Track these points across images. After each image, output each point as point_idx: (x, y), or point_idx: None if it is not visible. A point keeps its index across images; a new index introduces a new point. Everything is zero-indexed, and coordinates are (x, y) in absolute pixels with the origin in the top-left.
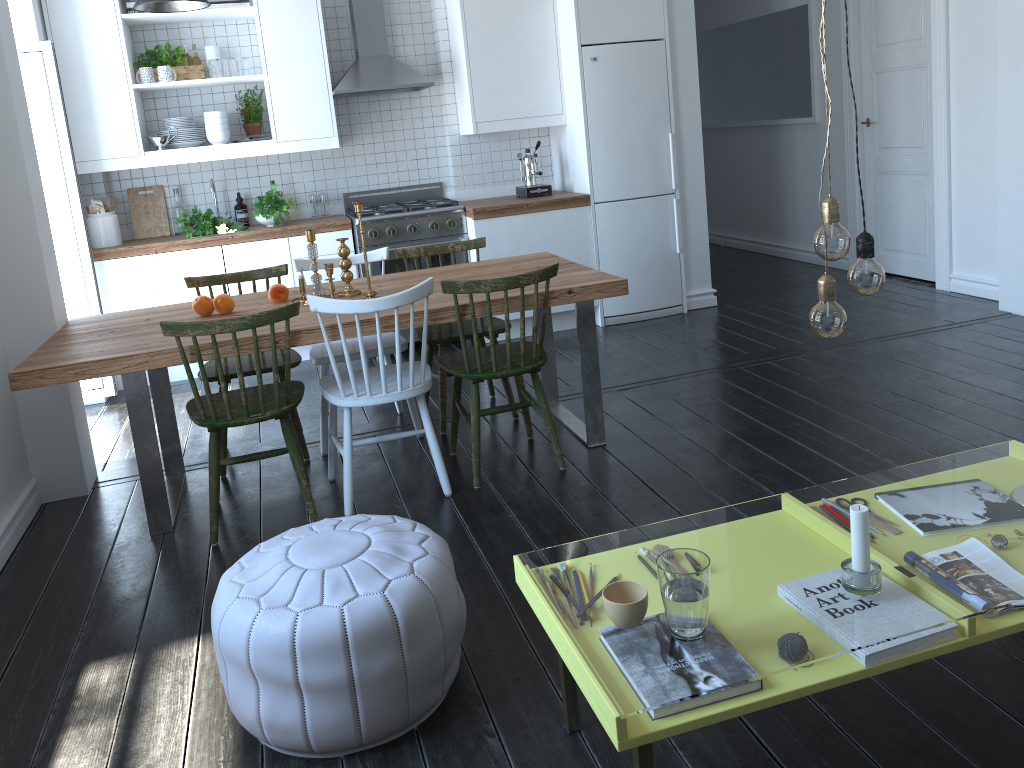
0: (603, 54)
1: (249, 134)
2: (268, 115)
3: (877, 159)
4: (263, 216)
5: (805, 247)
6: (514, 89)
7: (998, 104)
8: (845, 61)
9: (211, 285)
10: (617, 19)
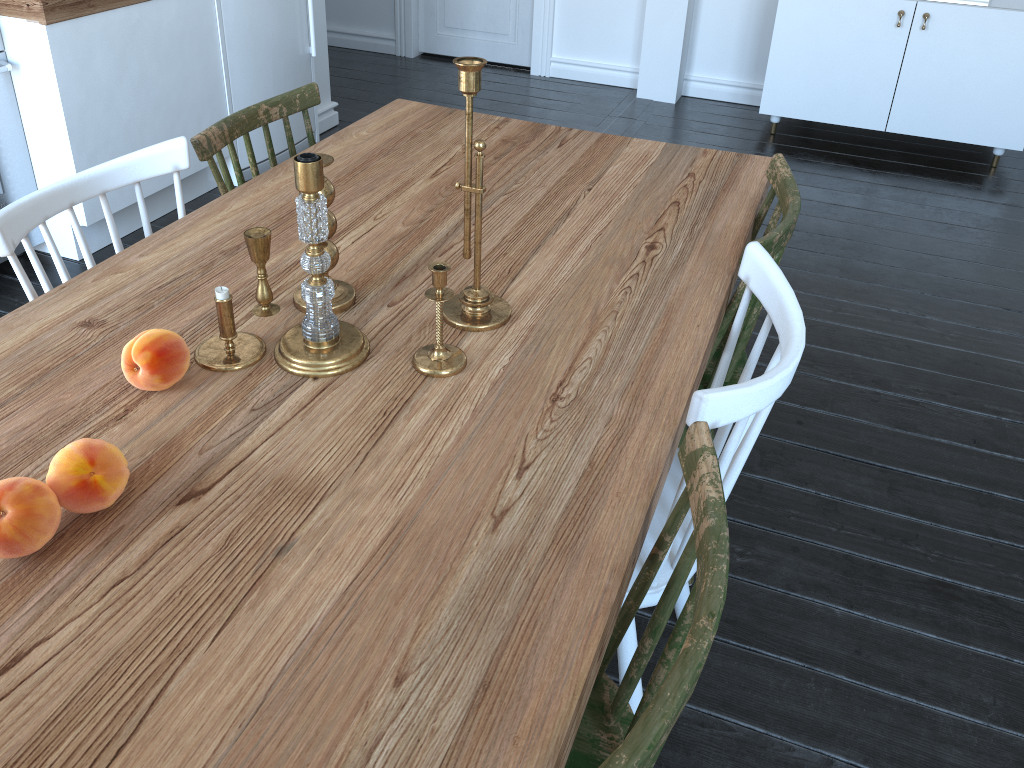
0: None
1: None
2: None
3: None
4: None
5: None
6: None
7: None
8: None
9: None
10: None
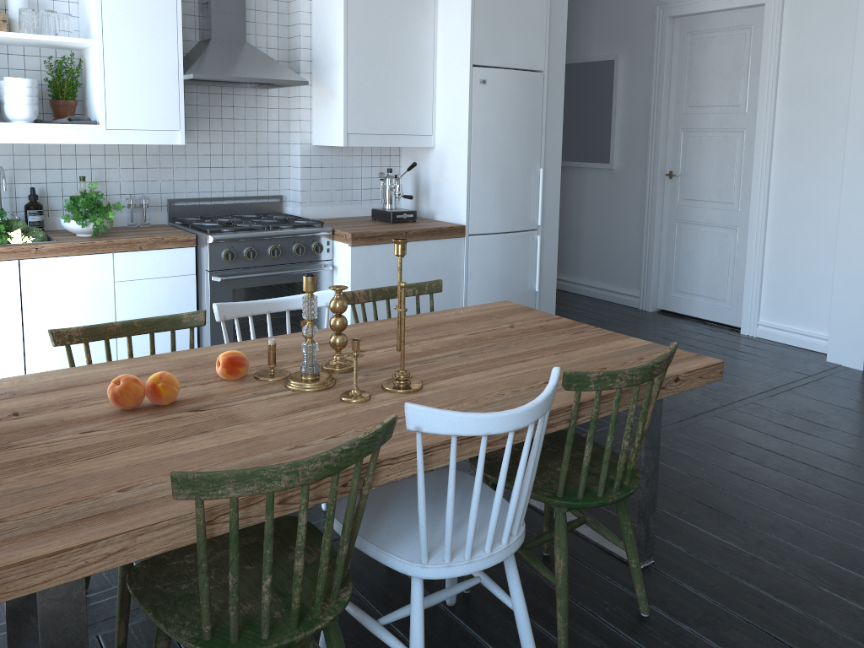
0: (492, 78)
1: (59, 114)
2: (83, 93)
3: (678, 209)
4: (79, 223)
5: (587, 282)
6: (389, 102)
7: (844, 174)
8: (654, 116)
9: (89, 341)
10: (507, 43)
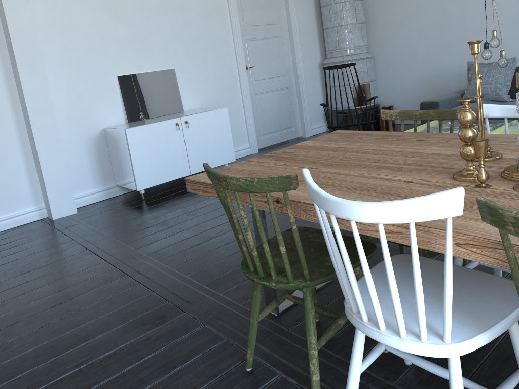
0: None
1: None
2: None
3: None
4: None
5: None
6: None
7: (24, 92)
8: None
9: None
10: None
